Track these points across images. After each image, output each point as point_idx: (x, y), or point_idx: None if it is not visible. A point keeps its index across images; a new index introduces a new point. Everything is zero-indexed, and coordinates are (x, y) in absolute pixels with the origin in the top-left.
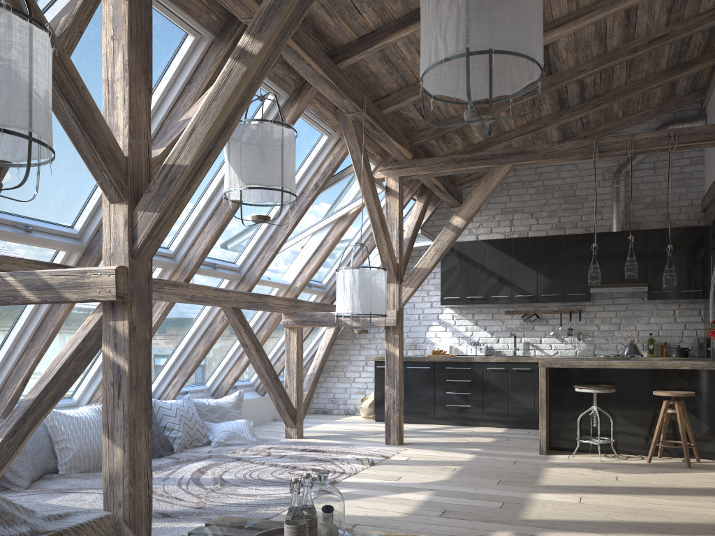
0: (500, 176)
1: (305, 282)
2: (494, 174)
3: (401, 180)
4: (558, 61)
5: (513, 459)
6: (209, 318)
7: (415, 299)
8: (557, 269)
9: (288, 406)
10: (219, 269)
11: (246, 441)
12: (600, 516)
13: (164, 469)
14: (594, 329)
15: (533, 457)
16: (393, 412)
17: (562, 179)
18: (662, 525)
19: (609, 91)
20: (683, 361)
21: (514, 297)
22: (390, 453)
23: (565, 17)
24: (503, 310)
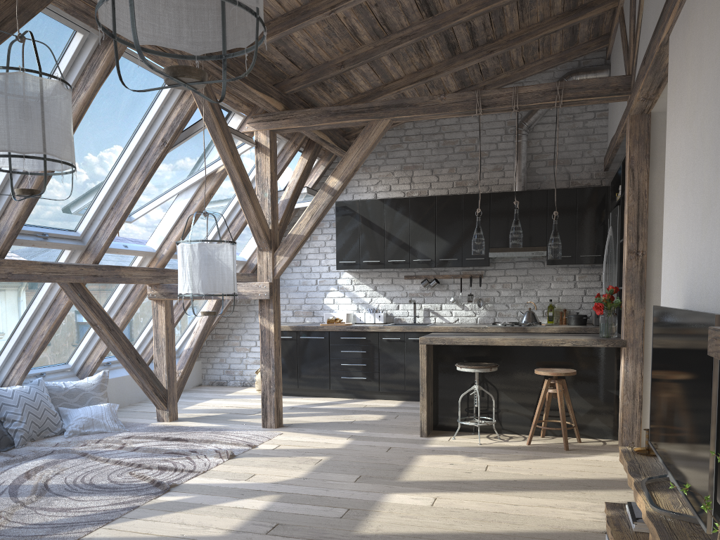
0: (379, 131)
1: (172, 249)
2: (372, 130)
3: (273, 134)
4: None
5: (389, 444)
6: (51, 294)
7: (312, 263)
8: (456, 231)
9: (157, 387)
10: (52, 239)
11: (107, 428)
12: (444, 525)
13: None
14: (495, 294)
15: (412, 441)
16: (269, 392)
17: (463, 133)
18: (506, 537)
19: (503, 36)
20: (568, 336)
21: (412, 262)
22: (261, 440)
23: None
24: (403, 275)
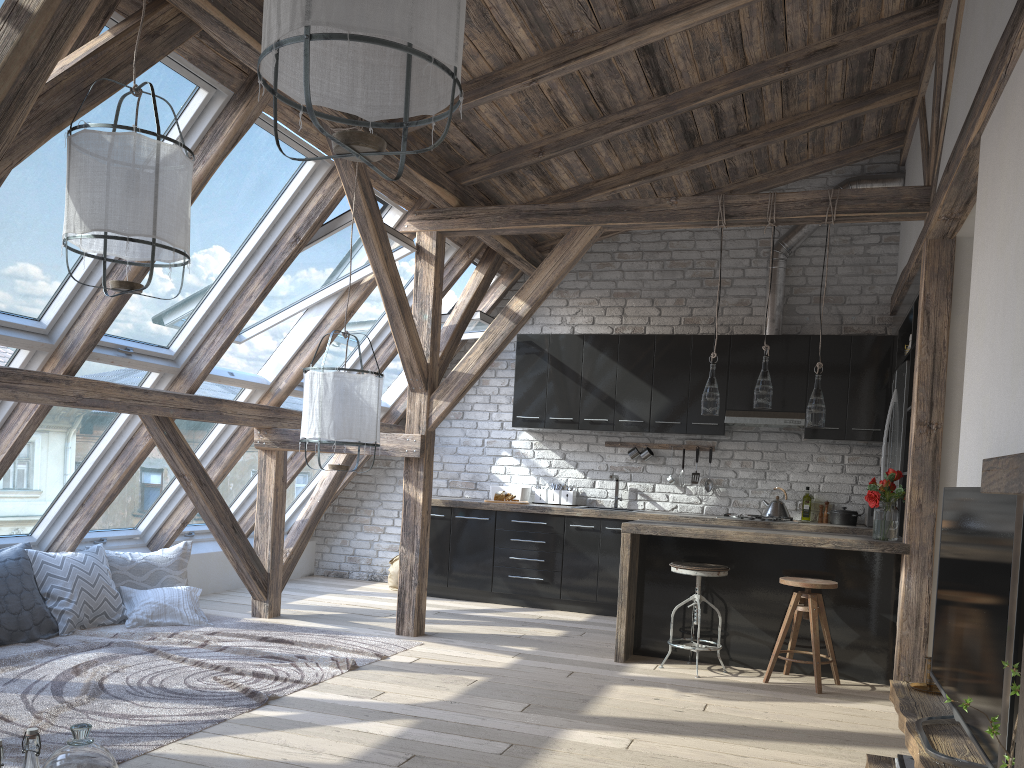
0: (584, 242)
1: (293, 382)
2: (575, 239)
3: (441, 237)
4: (673, 73)
5: (571, 668)
6: (127, 430)
7: (479, 416)
8: (681, 384)
9: (256, 569)
10: (137, 357)
11: (184, 620)
12: None
13: (21, 663)
14: (730, 475)
15: (603, 666)
16: (410, 586)
17: (698, 252)
18: None
19: (760, 126)
20: (829, 535)
21: (618, 422)
22: (393, 649)
23: (673, 5)
24: (604, 440)
